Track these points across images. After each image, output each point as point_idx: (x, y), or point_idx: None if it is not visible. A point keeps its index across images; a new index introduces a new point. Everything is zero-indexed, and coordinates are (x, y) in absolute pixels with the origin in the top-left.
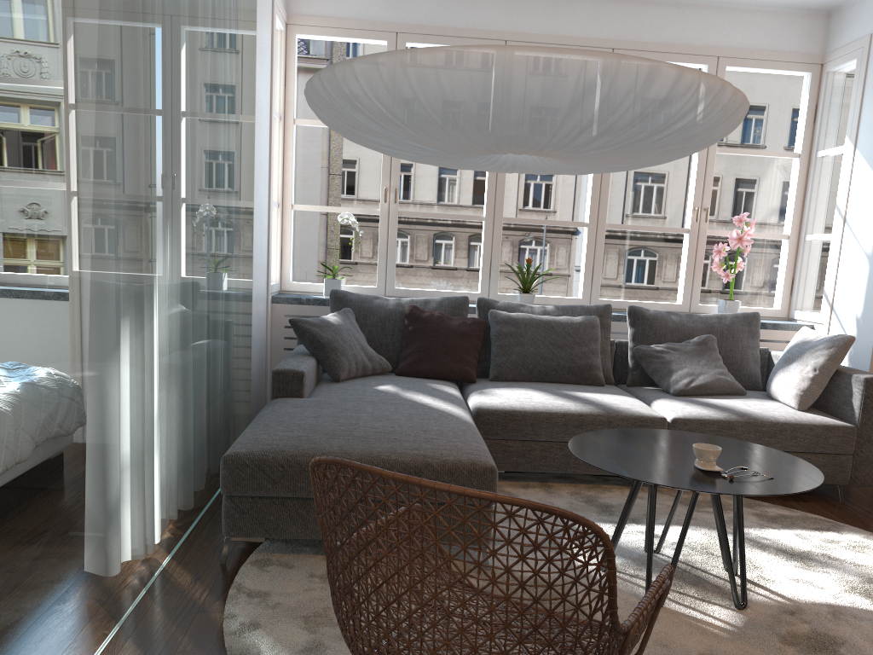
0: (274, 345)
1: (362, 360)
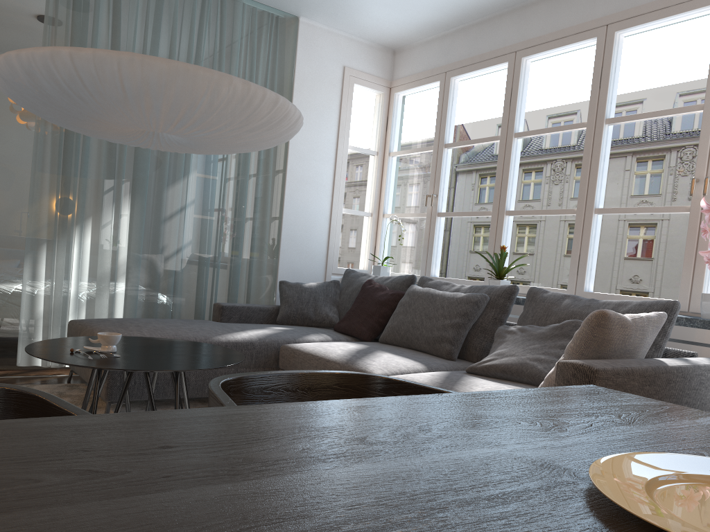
0: None
1: (307, 313)
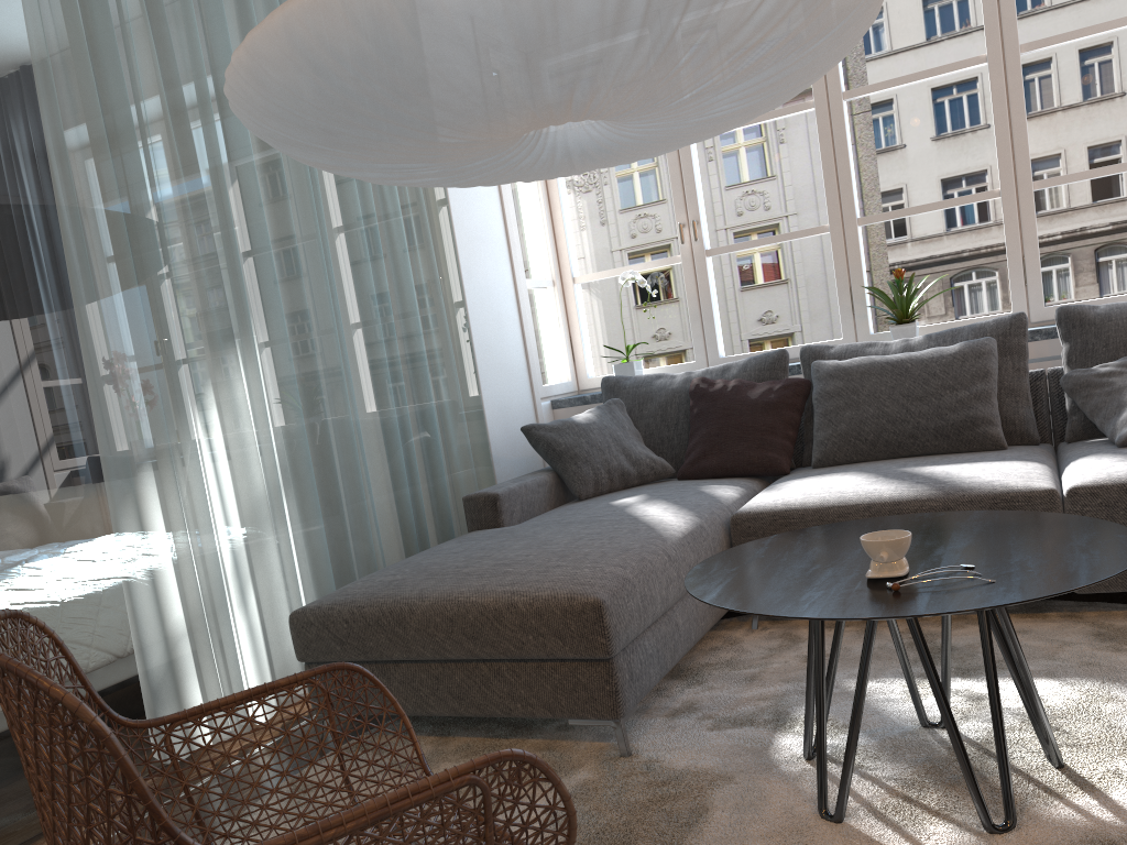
0: None
1: (620, 466)
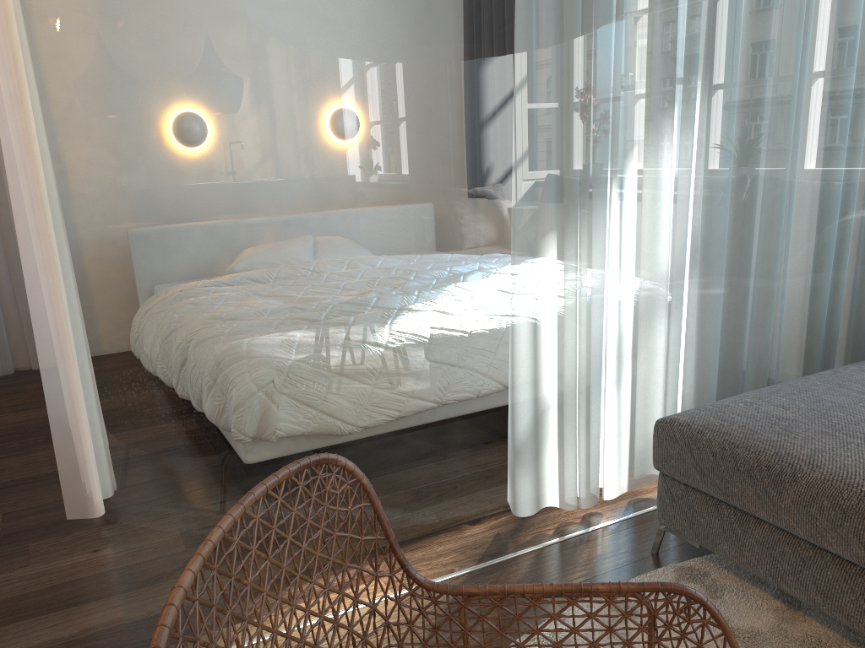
0: None
1: None
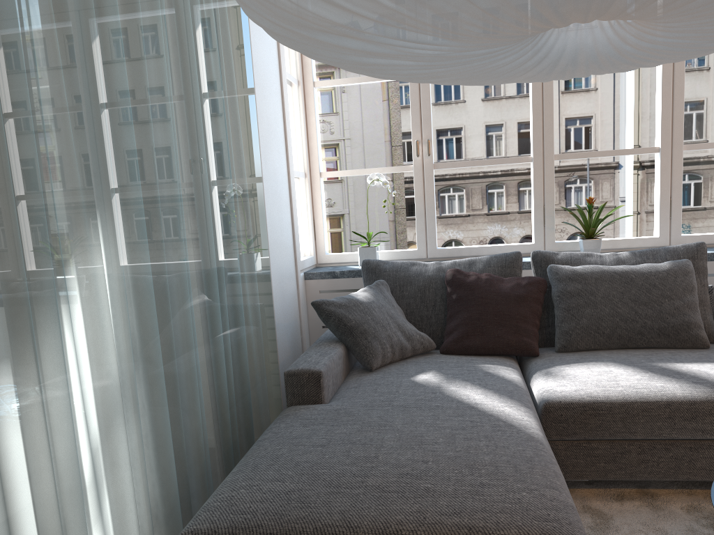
0: (311, 324)
1: (399, 341)
